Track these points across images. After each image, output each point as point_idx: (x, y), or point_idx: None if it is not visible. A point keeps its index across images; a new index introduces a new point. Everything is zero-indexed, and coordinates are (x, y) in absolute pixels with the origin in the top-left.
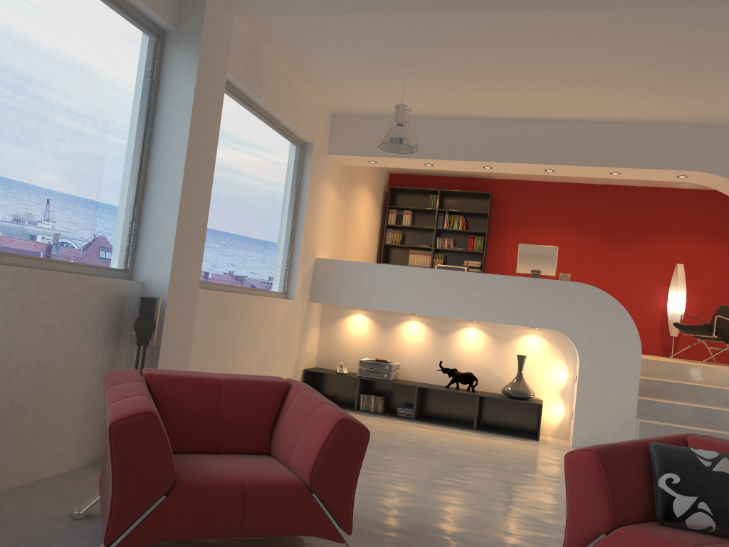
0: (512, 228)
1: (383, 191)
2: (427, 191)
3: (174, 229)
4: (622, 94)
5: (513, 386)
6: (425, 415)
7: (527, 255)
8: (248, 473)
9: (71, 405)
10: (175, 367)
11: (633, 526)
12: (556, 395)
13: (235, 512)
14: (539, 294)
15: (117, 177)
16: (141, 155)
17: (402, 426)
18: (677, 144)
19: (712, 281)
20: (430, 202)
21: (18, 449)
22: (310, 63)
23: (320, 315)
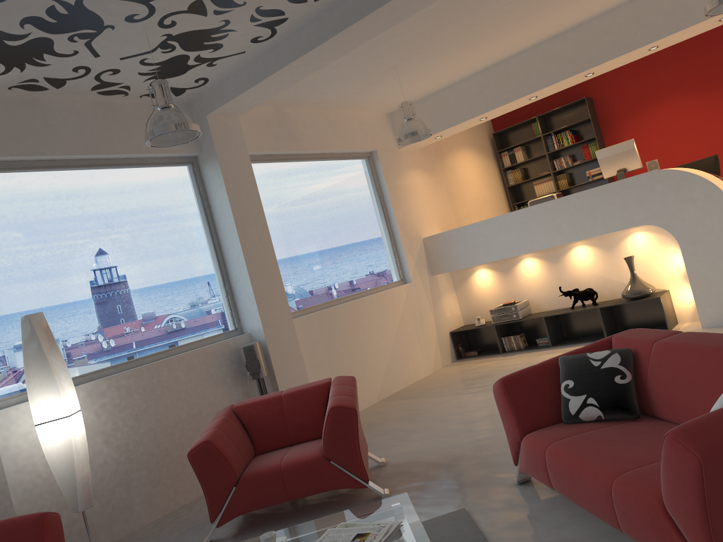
0: (624, 120)
1: (488, 140)
2: (528, 121)
3: (252, 290)
4: None
5: (628, 288)
6: (567, 337)
7: (607, 158)
8: (287, 458)
9: None
10: (295, 382)
11: (535, 431)
12: (681, 281)
13: (279, 486)
14: (617, 197)
15: (202, 272)
16: (214, 248)
17: (533, 358)
18: None
19: None
20: (534, 131)
21: None
22: (329, 100)
23: (450, 281)
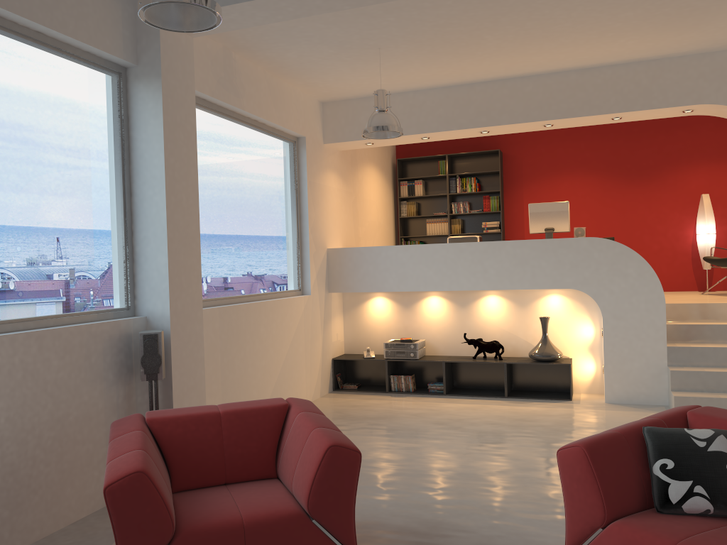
0: (527, 182)
1: (391, 164)
2: (435, 157)
3: (166, 262)
4: (608, 39)
5: (539, 349)
6: (457, 387)
7: (538, 214)
8: (248, 509)
9: (93, 448)
10: (191, 391)
11: (628, 519)
12: (585, 352)
13: None
14: (553, 255)
15: (103, 222)
16: (123, 195)
17: (433, 405)
18: (677, 78)
19: None
20: (439, 168)
21: (47, 500)
22: (284, 61)
23: (341, 302)
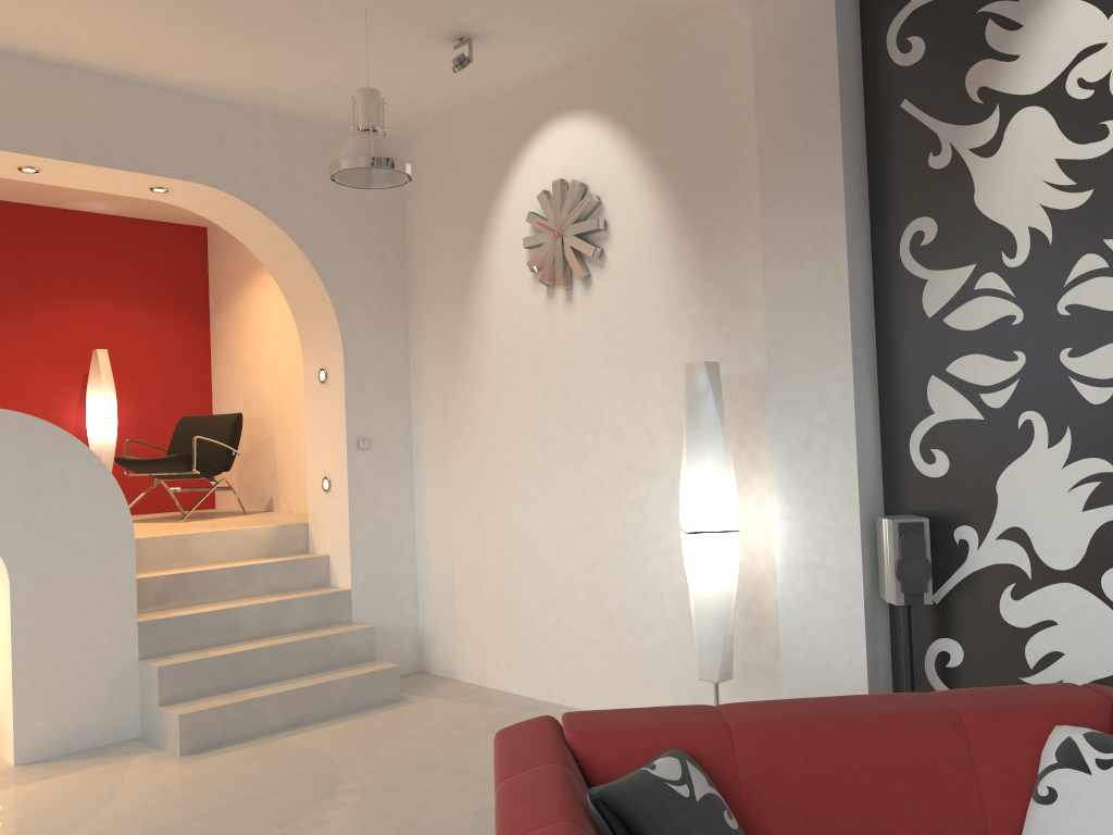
0: None
1: None
2: None
3: None
4: None
5: None
6: None
7: None
8: None
9: None
10: None
11: None
12: None
13: None
14: None
15: None
16: None
17: None
18: (155, 125)
19: (153, 376)
20: None
21: None
22: None
23: None
